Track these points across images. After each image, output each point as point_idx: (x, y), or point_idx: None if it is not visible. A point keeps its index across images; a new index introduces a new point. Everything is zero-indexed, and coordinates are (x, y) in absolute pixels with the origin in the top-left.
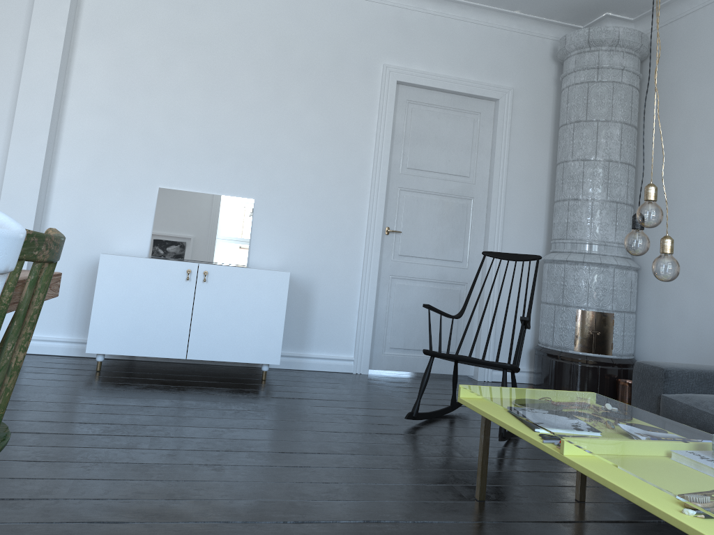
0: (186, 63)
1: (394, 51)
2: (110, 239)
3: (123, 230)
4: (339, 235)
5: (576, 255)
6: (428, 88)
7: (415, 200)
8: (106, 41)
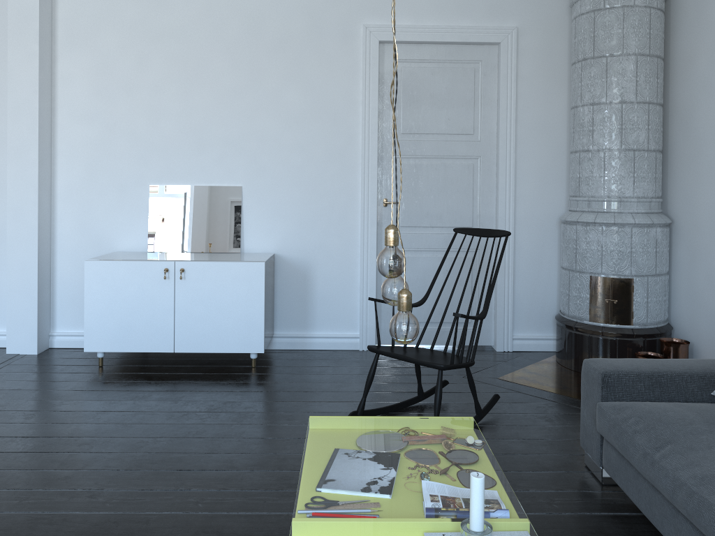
0: (160, 58)
1: (374, 9)
2: (112, 239)
3: (122, 229)
4: (332, 212)
5: (588, 214)
6: (417, 42)
7: (413, 166)
8: (83, 49)
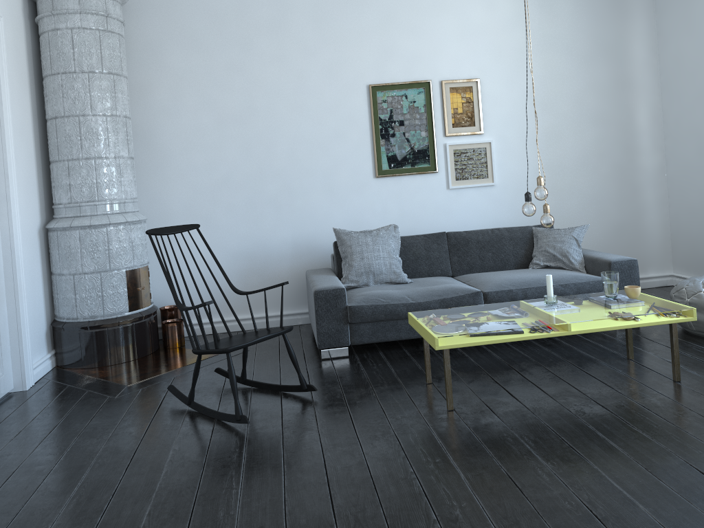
0: None
1: None
2: None
3: None
4: None
5: (116, 216)
6: None
7: None
8: None
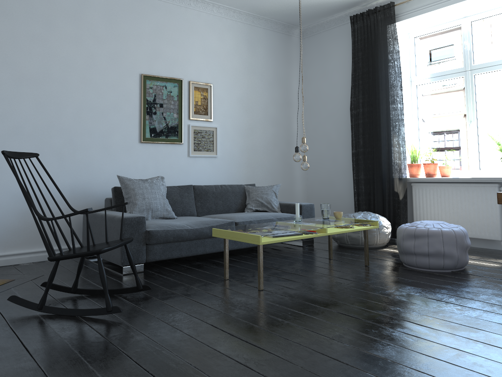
0: None
1: None
2: None
3: None
4: None
5: None
6: None
7: None
8: None
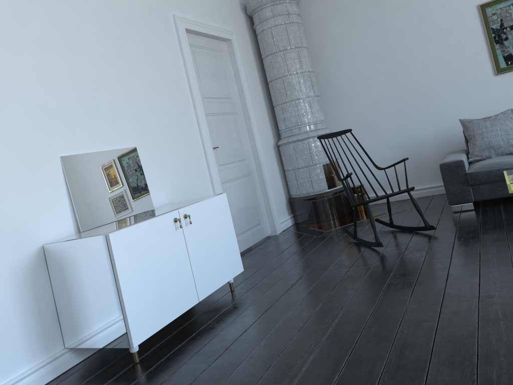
0: (38, 15)
1: (175, 4)
2: (34, 231)
3: (42, 215)
4: (192, 160)
5: (311, 132)
6: (198, 33)
7: (215, 121)
8: None
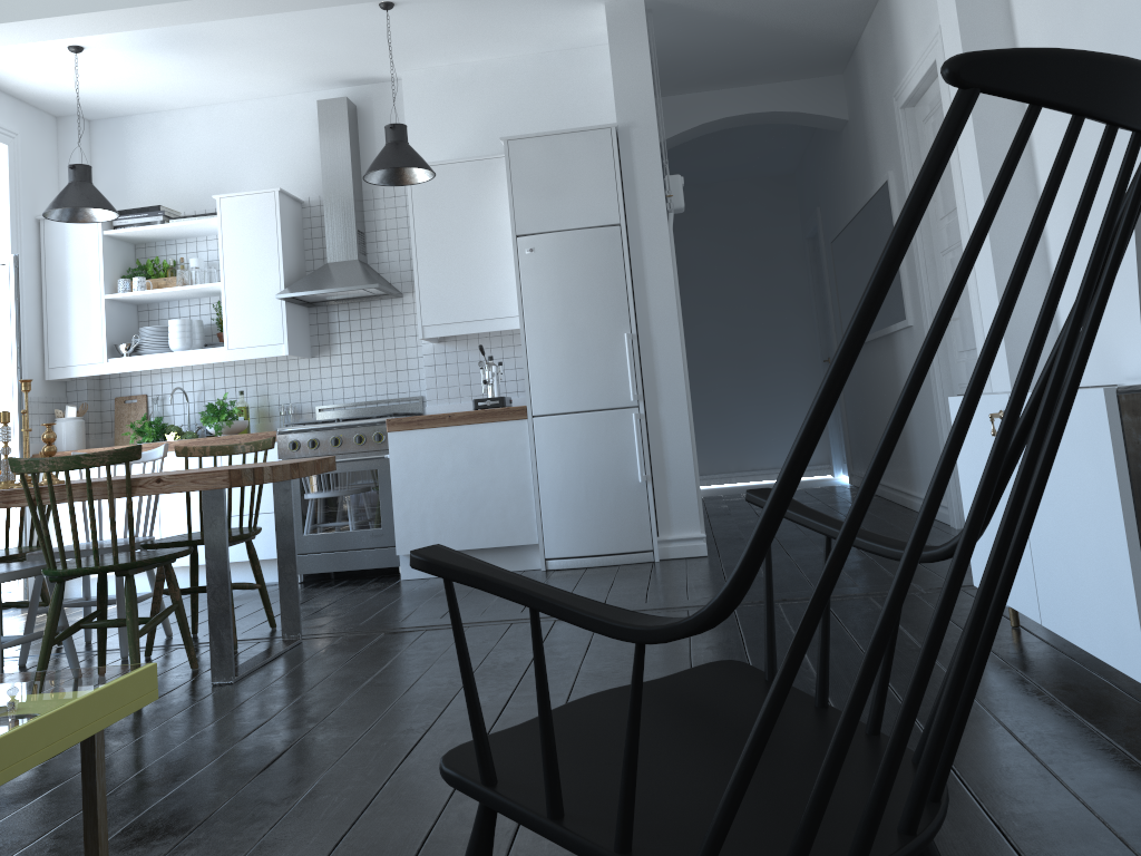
0: None
1: None
2: (1116, 352)
3: (1123, 327)
4: None
5: None
6: None
7: None
8: None
